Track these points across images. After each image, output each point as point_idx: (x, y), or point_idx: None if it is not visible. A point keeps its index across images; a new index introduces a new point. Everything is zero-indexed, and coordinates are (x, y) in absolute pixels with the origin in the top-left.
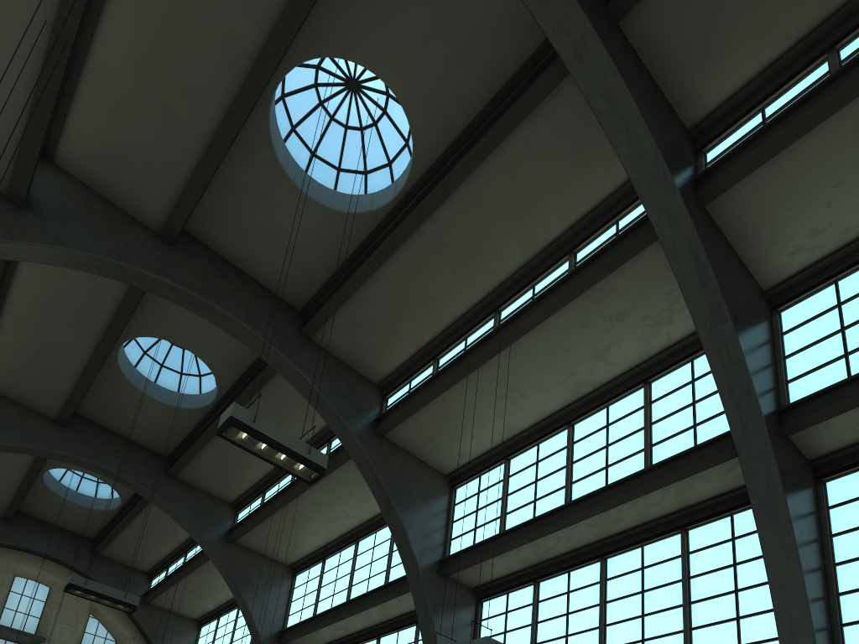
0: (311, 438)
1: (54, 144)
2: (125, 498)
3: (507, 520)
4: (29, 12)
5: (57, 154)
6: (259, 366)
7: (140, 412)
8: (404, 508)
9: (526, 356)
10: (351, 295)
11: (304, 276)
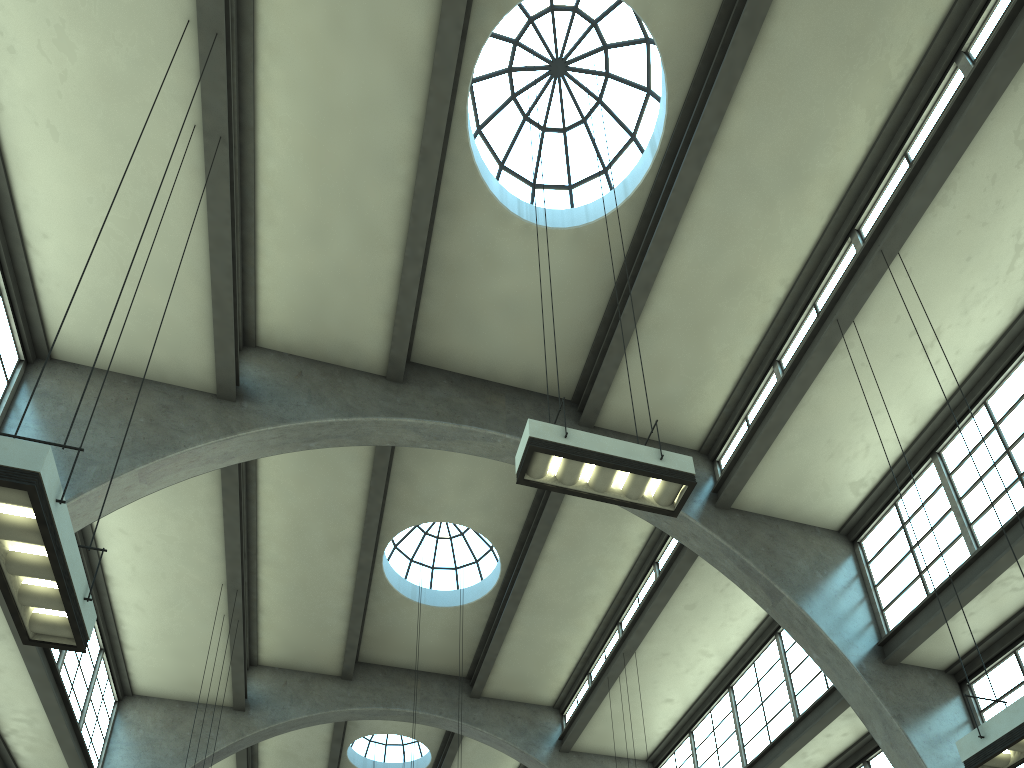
0: (629, 571)
1: (253, 321)
2: (434, 749)
3: (978, 531)
4: (176, 125)
5: (259, 334)
6: (541, 501)
7: (423, 630)
8: (796, 589)
9: (929, 260)
10: (632, 330)
11: (565, 346)
